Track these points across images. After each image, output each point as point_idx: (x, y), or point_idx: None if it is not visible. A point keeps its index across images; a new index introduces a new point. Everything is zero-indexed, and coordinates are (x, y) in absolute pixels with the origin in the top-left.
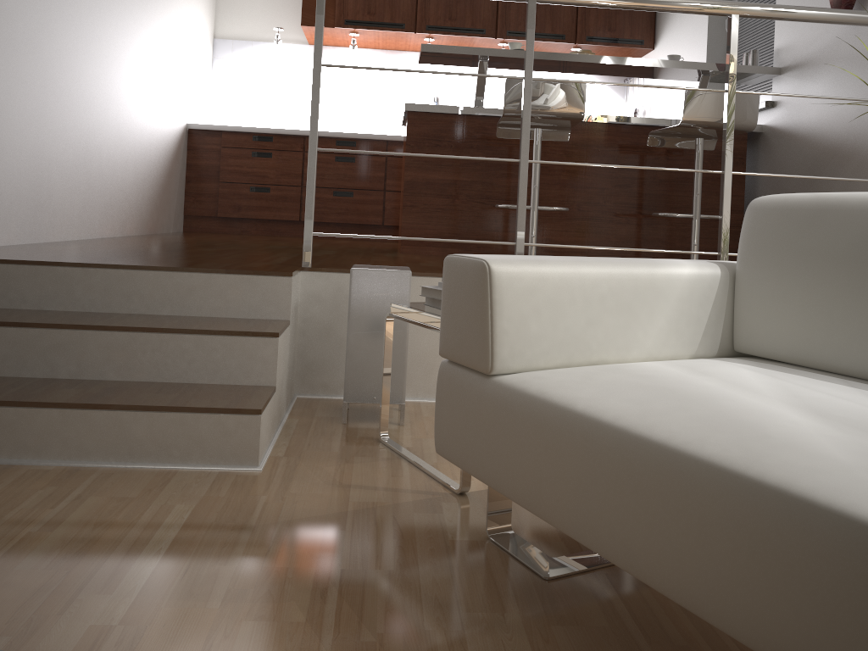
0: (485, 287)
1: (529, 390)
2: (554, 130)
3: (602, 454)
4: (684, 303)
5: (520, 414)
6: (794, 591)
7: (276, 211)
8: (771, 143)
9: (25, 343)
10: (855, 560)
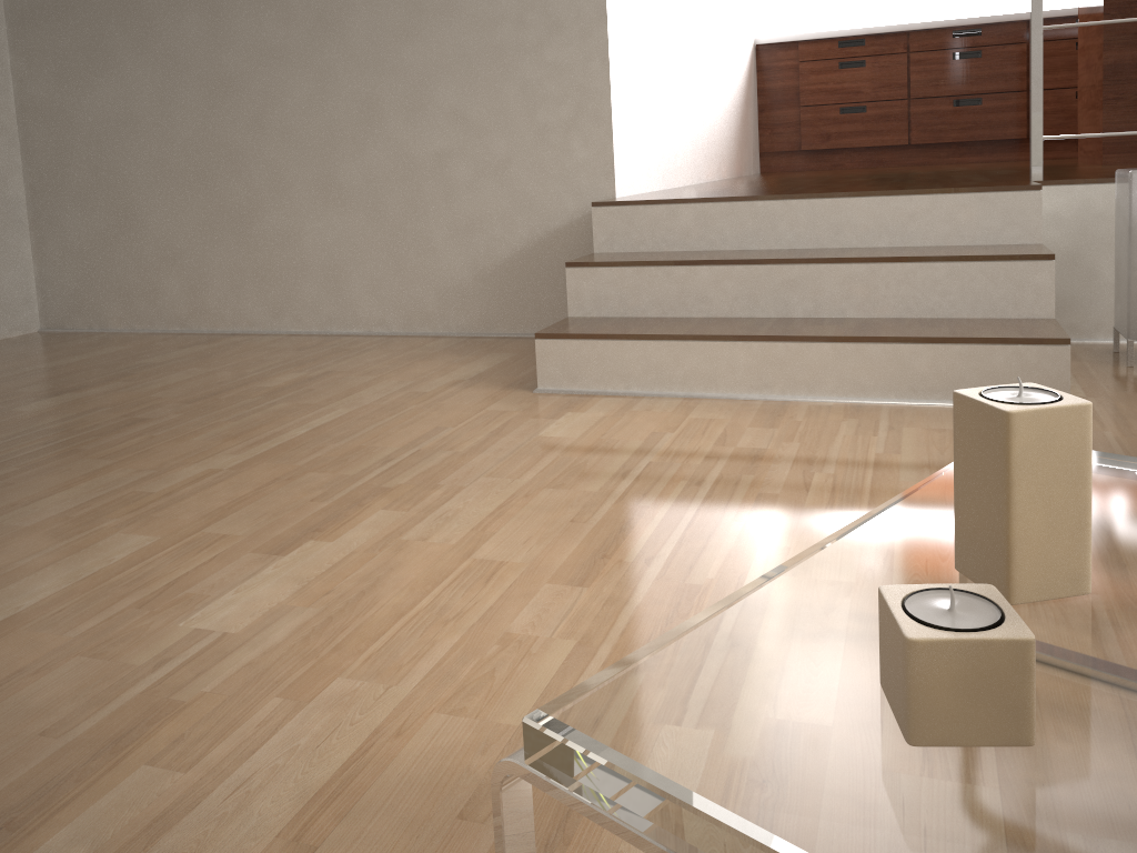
0: None
1: None
2: None
3: None
4: None
5: None
6: None
7: (876, 135)
8: None
9: (755, 281)
10: None
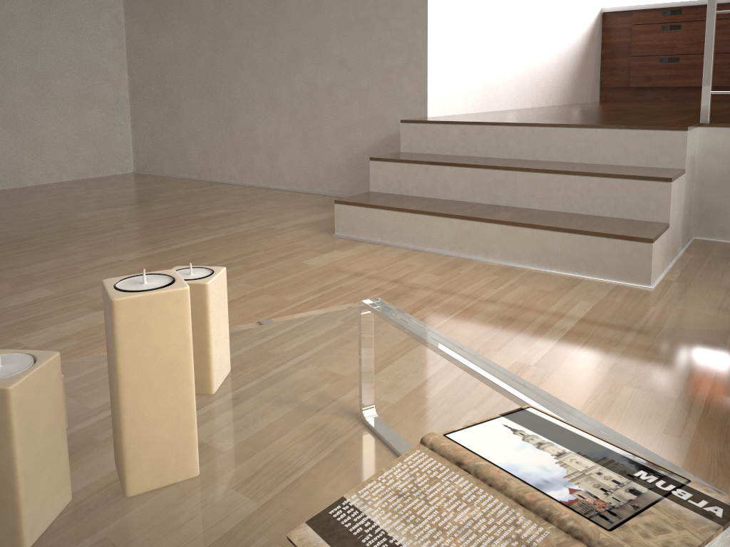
0: None
1: None
2: None
3: None
4: None
5: None
6: None
7: (685, 79)
8: None
9: (477, 179)
10: None
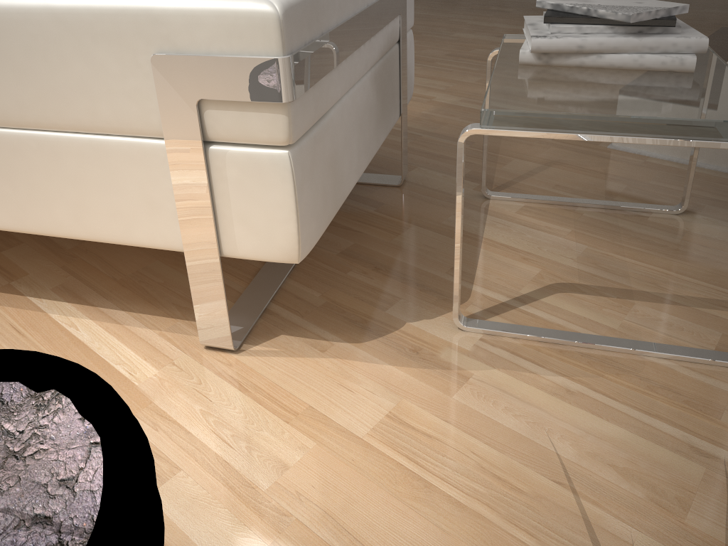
0: None
1: None
2: None
3: None
4: None
5: None
6: None
7: None
8: None
9: None
10: None
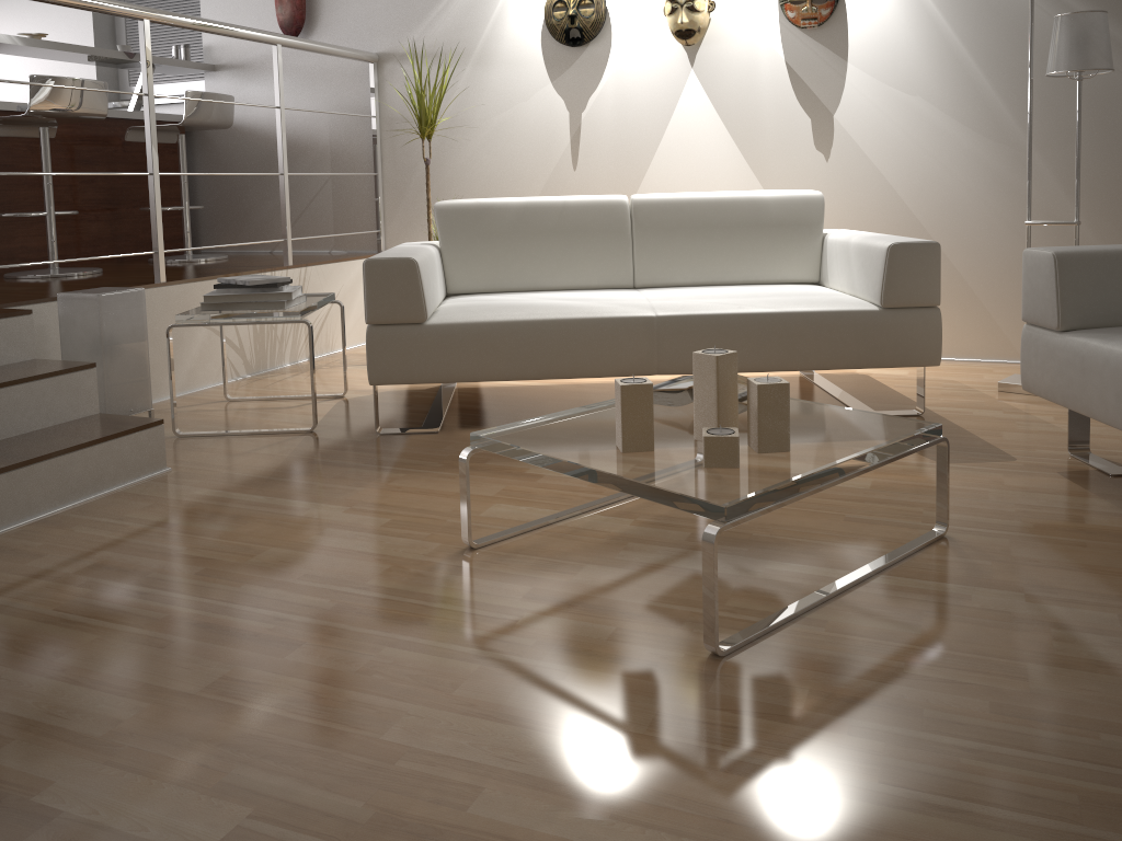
0: (416, 273)
1: (460, 322)
2: (42, 126)
3: (525, 334)
4: (439, 270)
5: (461, 334)
6: (622, 347)
7: None
8: (211, 134)
9: None
10: (641, 328)
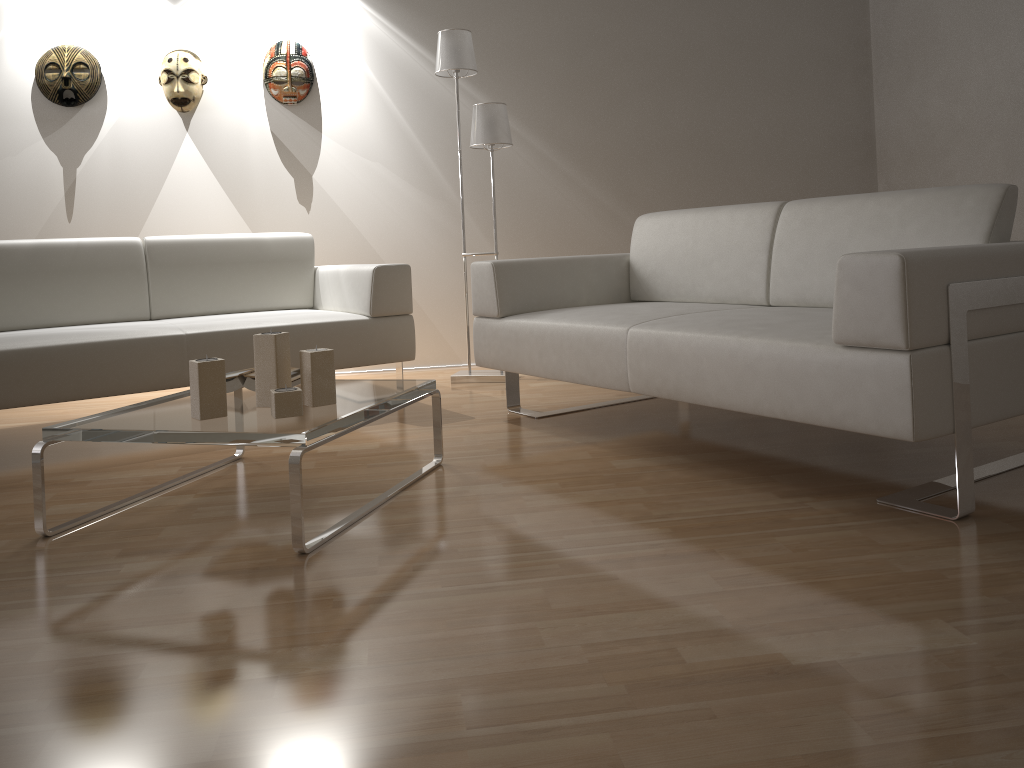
0: None
1: None
2: None
3: (58, 358)
4: None
5: None
6: (156, 364)
7: None
8: None
9: None
10: (173, 346)
